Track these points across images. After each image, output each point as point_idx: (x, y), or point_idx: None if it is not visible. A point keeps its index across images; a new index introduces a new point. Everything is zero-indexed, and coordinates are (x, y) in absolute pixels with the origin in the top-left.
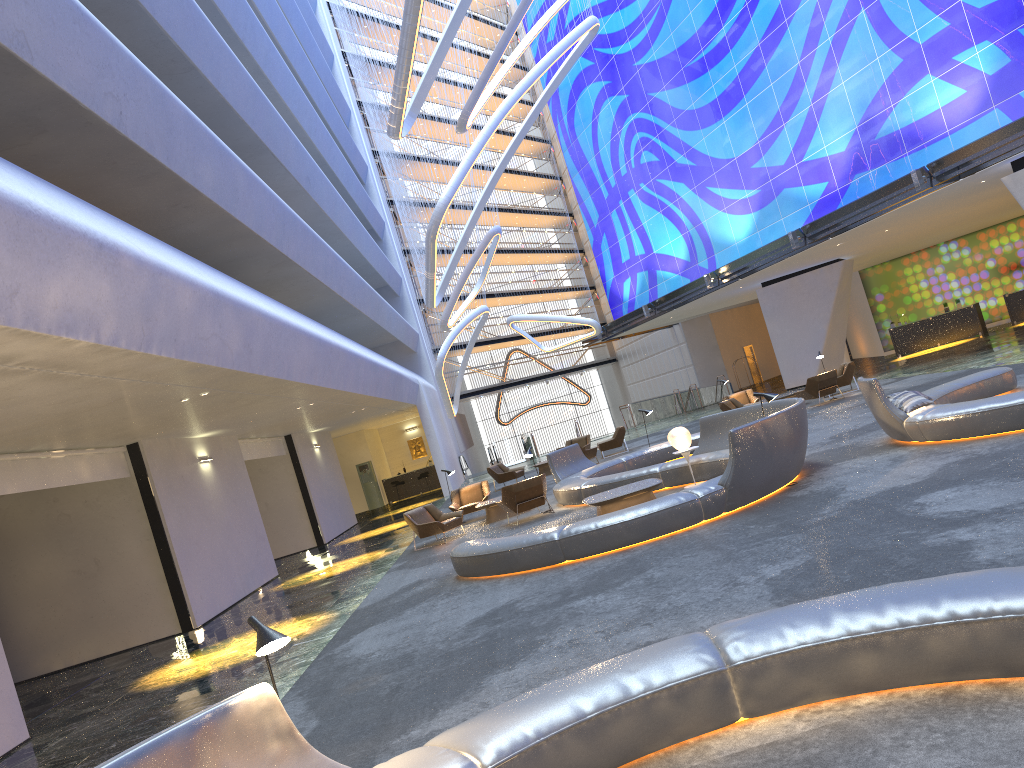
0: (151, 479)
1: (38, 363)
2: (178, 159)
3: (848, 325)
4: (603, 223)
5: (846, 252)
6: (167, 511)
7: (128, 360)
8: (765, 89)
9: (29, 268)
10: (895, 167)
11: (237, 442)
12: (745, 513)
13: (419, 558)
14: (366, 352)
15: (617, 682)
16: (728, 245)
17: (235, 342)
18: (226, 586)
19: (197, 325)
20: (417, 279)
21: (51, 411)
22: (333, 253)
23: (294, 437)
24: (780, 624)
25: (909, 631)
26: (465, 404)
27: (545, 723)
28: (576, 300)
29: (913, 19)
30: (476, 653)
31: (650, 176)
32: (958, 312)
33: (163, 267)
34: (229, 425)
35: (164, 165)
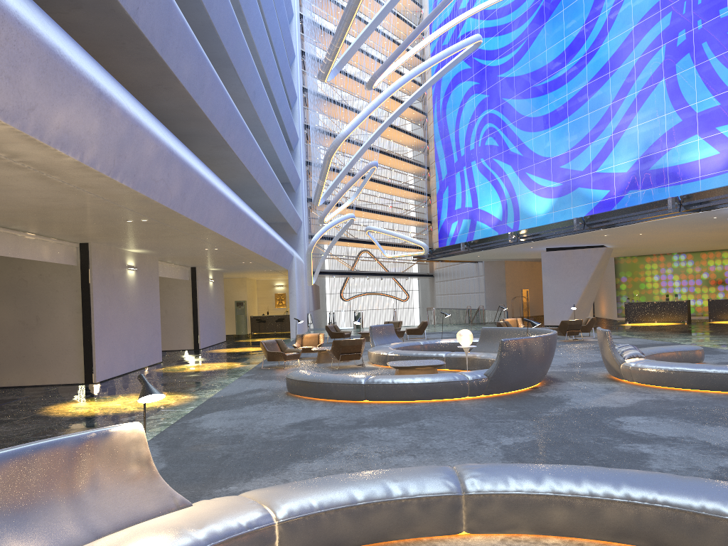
0: (91, 271)
1: (35, 164)
2: (169, 52)
3: (597, 293)
4: (449, 179)
5: (609, 242)
6: (96, 296)
7: (98, 180)
8: (583, 116)
9: (47, 95)
10: (658, 192)
11: (157, 262)
12: (497, 399)
13: (263, 374)
14: (263, 223)
15: (384, 485)
16: (530, 216)
17: (175, 189)
18: (123, 359)
19: (152, 169)
20: (311, 184)
21: (34, 203)
22: (258, 149)
23: (197, 270)
24: (507, 474)
25: (595, 500)
26: (321, 279)
27: (327, 500)
28: (416, 228)
29: (696, 94)
30: (288, 446)
31: (489, 155)
32: (674, 303)
33: (140, 122)
34: (155, 248)
35: (158, 53)
